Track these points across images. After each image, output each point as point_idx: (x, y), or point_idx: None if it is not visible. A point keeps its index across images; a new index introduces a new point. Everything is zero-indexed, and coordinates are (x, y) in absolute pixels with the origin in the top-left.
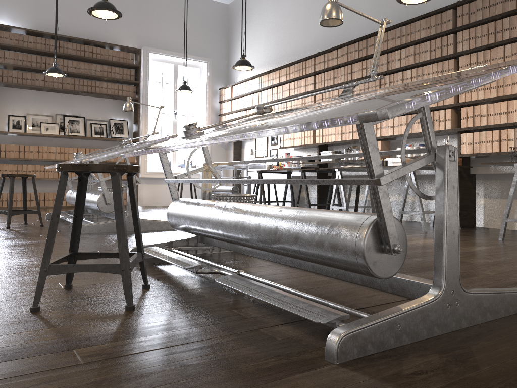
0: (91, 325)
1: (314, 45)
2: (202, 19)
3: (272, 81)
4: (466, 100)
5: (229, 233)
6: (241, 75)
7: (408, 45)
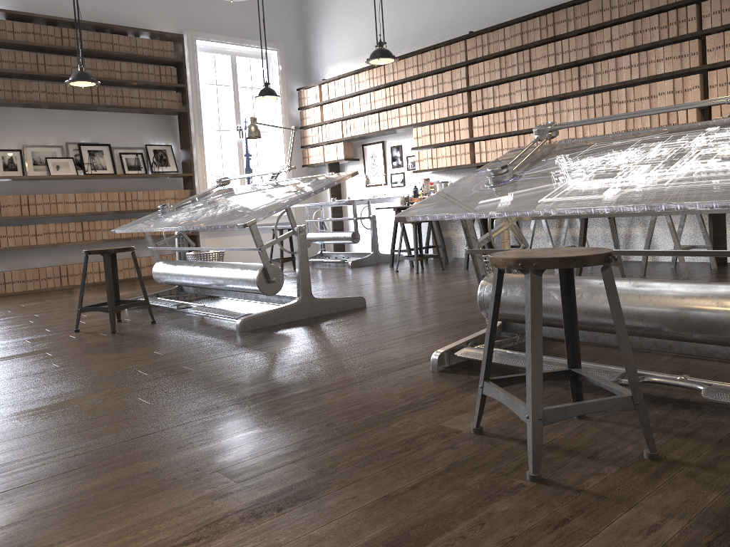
0: (670, 492)
1: (457, 21)
2: None
3: (392, 75)
4: (719, 96)
5: (665, 326)
6: (329, 67)
7: (623, 21)
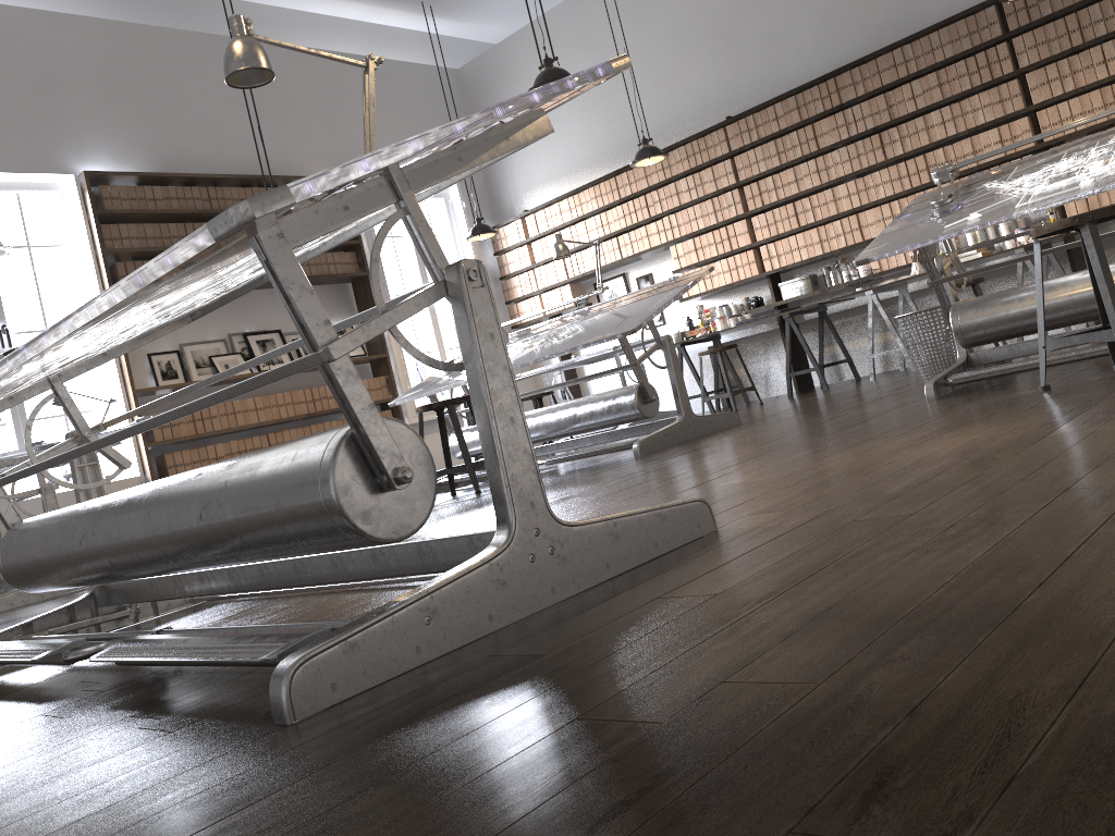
0: None
1: (703, 108)
2: (426, 105)
3: (629, 187)
4: (1055, 136)
5: None
6: (528, 194)
7: (923, 73)
